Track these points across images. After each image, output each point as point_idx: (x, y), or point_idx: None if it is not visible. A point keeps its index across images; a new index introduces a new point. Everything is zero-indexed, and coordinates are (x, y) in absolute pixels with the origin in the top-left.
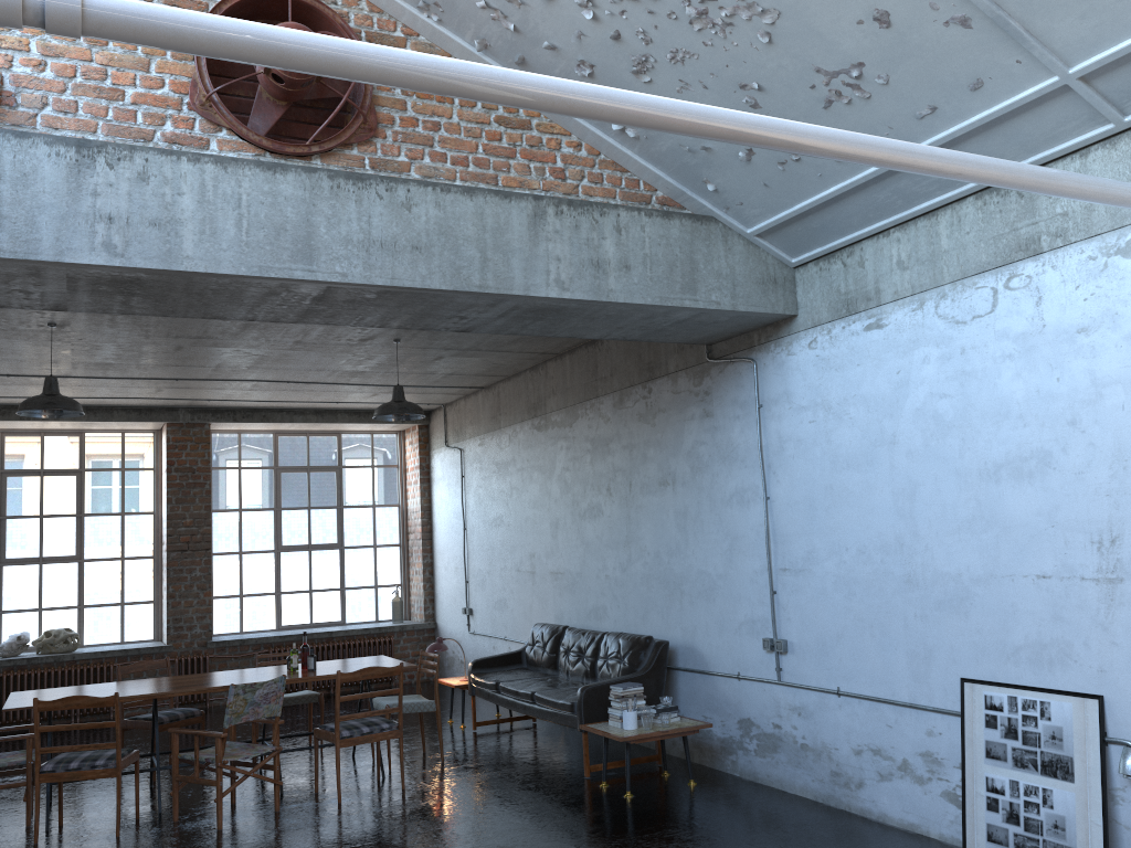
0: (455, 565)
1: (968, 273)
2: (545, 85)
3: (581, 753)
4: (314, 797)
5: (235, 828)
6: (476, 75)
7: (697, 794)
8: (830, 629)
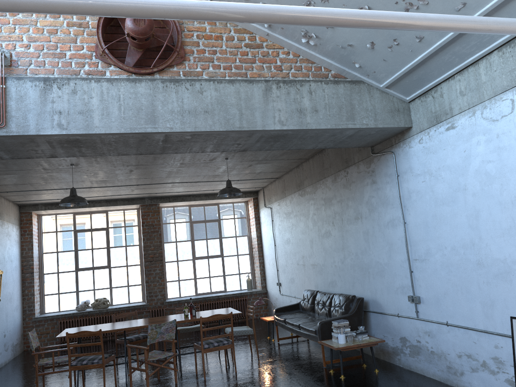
0: (272, 262)
1: (497, 93)
2: (170, 4)
3: (325, 354)
4: (194, 376)
5: None
6: (128, 2)
7: (378, 377)
8: (440, 290)
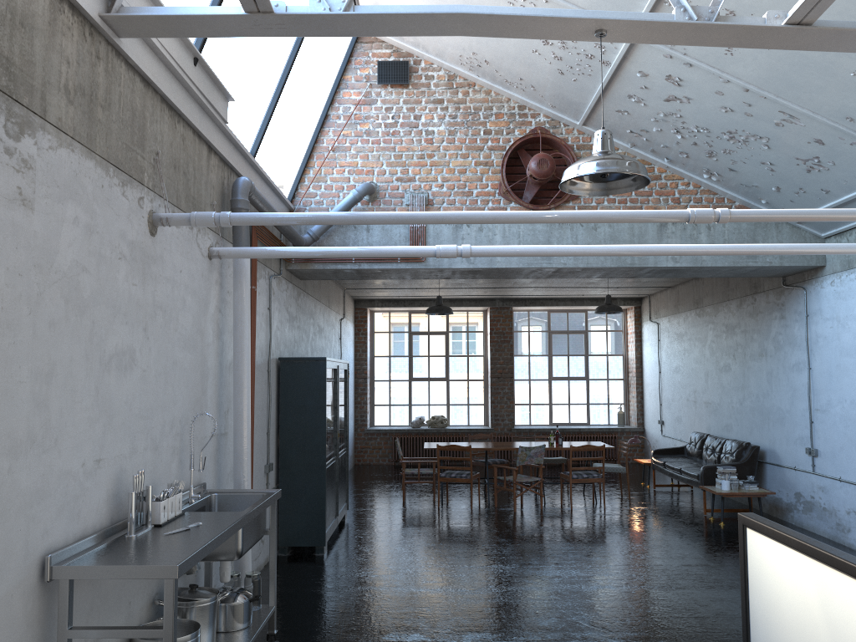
0: (654, 394)
1: None
2: (603, 249)
3: (709, 505)
4: (559, 506)
5: (521, 512)
6: (580, 250)
7: None
8: (837, 444)
